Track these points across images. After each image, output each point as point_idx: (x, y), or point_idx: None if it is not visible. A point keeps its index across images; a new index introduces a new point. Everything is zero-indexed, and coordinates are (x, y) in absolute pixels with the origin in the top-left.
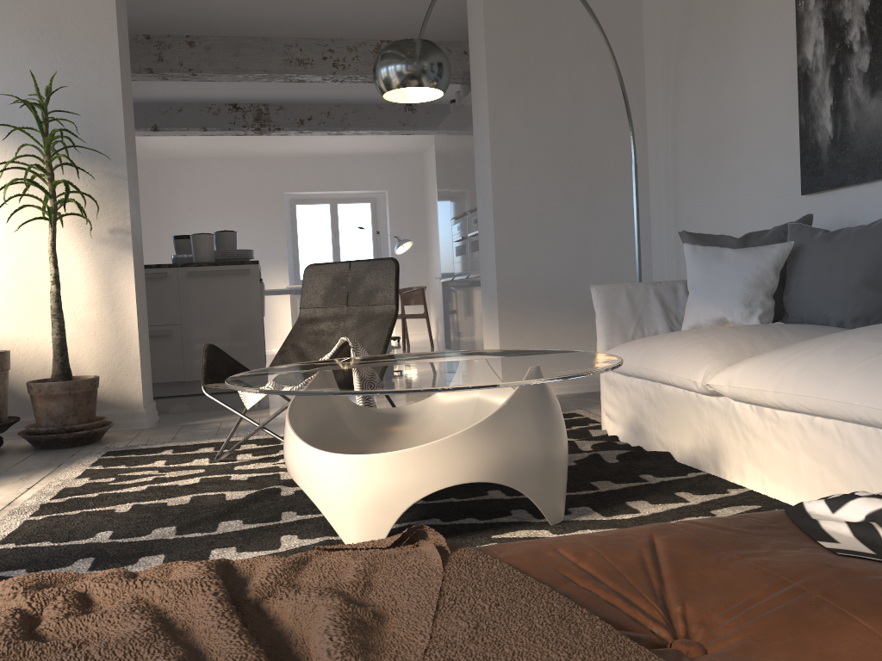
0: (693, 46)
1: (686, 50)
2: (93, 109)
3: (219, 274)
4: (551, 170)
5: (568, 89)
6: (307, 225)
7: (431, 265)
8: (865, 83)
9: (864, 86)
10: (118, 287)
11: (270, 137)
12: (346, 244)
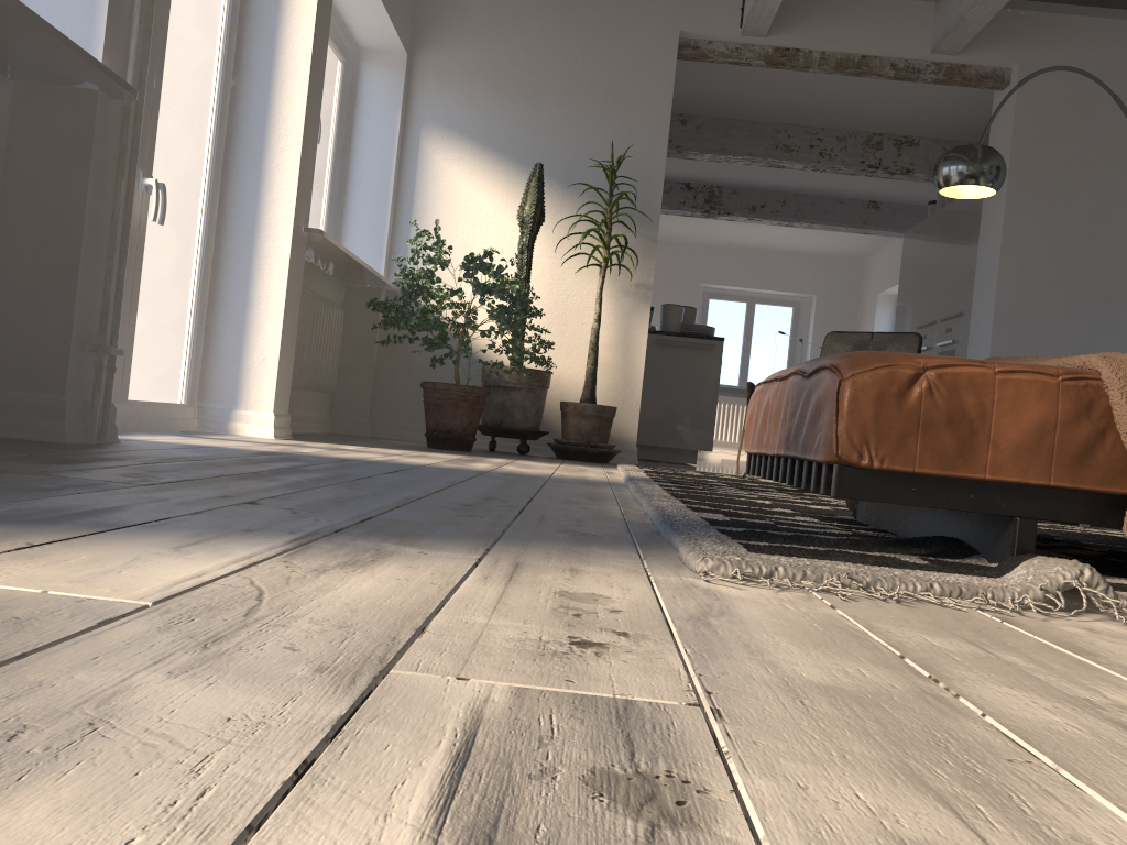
0: None
1: None
2: (639, 178)
3: (685, 345)
4: (1061, 280)
5: (1092, 201)
6: (718, 322)
7: None
8: None
9: None
10: (633, 335)
11: (703, 221)
12: (758, 349)
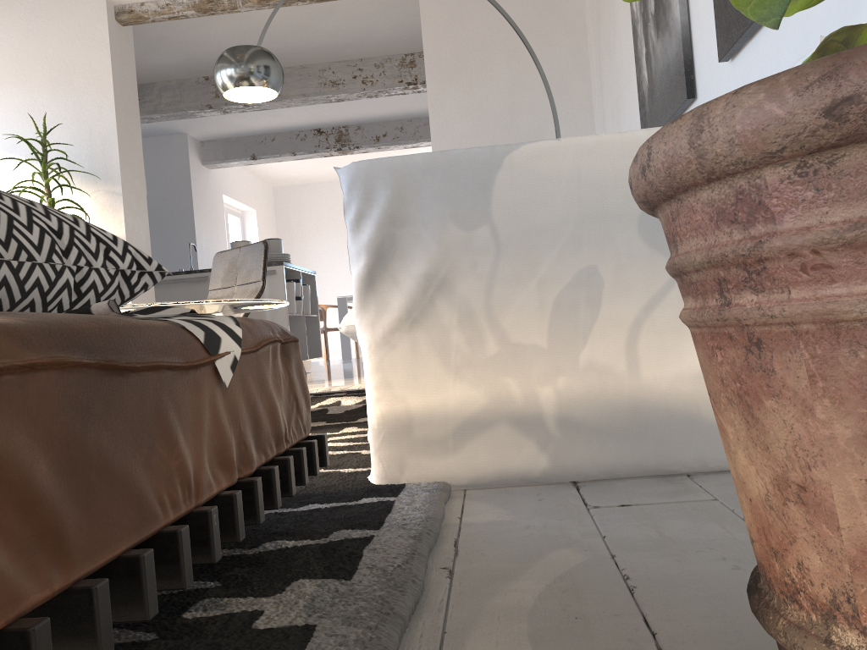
0: (602, 15)
1: (599, 20)
2: (95, 140)
3: None
4: None
5: (508, 75)
6: None
7: None
8: (654, 26)
9: (654, 29)
10: None
11: (371, 156)
12: None
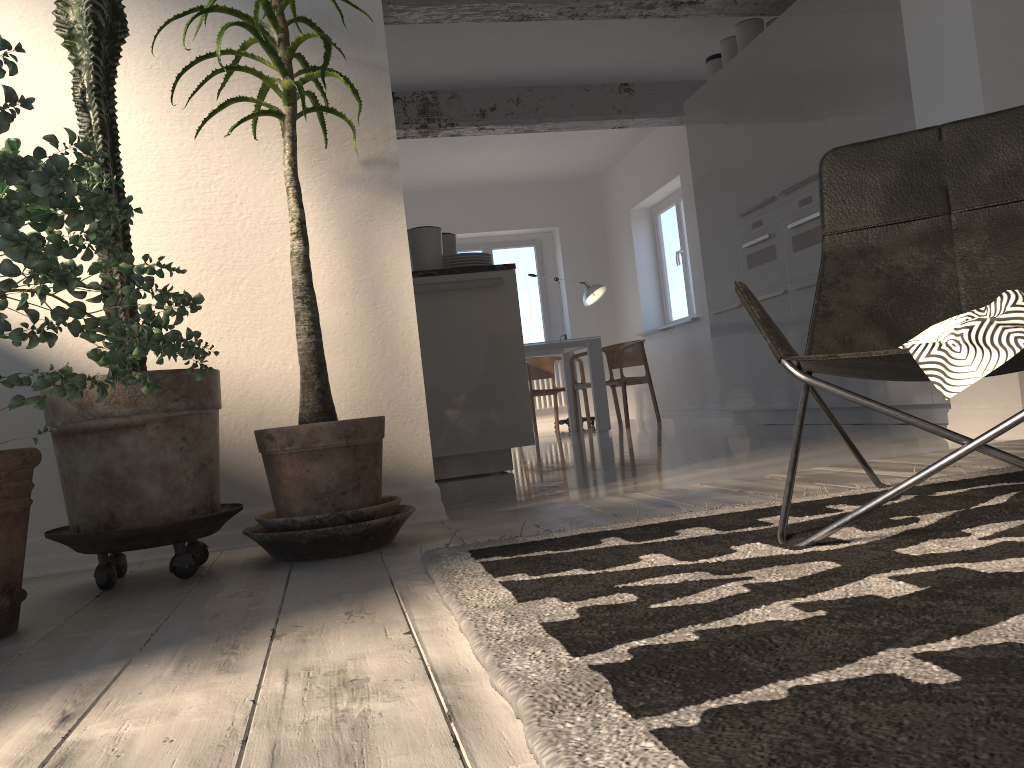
0: None
1: None
2: None
3: (457, 286)
4: None
5: None
6: None
7: (624, 320)
8: None
9: None
10: (381, 263)
11: (416, 155)
12: None
